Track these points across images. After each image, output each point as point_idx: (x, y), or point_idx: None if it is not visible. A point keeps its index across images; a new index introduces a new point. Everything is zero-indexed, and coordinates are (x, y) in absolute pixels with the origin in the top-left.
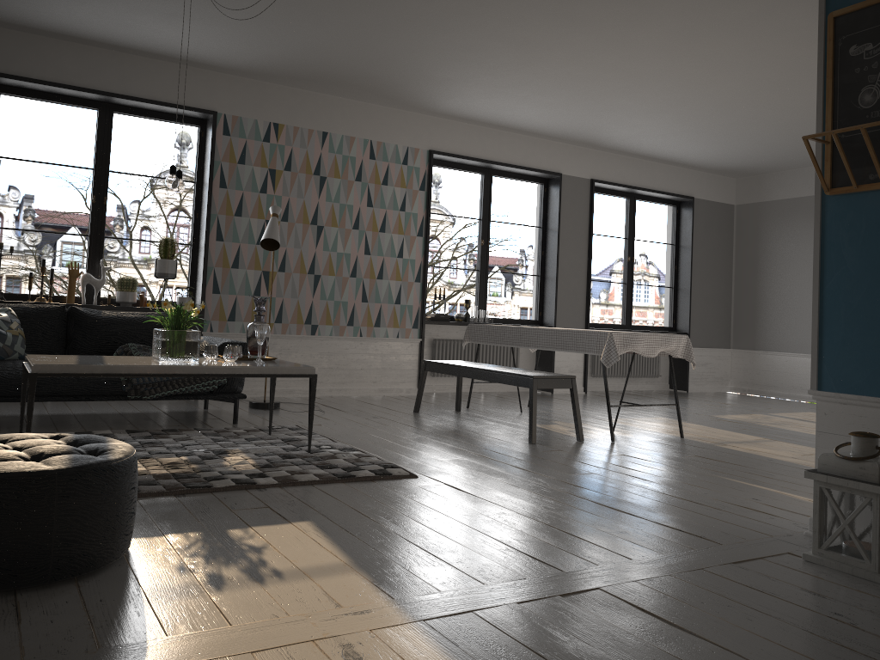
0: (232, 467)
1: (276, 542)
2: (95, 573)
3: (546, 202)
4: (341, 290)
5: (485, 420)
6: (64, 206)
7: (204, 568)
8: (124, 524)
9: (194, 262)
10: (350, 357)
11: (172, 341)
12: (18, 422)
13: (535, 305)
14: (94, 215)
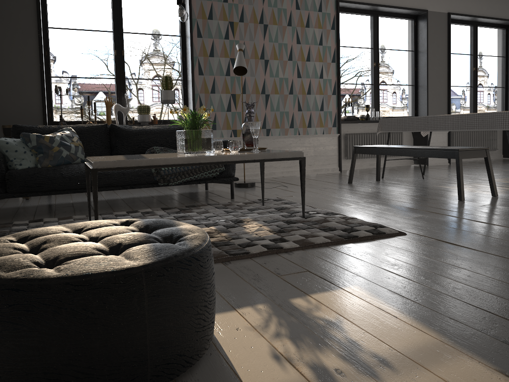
0: (254, 234)
1: (346, 314)
2: (190, 368)
3: (416, 32)
4: (284, 104)
5: (404, 186)
6: (94, 80)
7: (299, 355)
8: (211, 313)
9: (185, 92)
10: (293, 150)
11: (192, 138)
12: (86, 206)
13: (411, 106)
14: (117, 63)
